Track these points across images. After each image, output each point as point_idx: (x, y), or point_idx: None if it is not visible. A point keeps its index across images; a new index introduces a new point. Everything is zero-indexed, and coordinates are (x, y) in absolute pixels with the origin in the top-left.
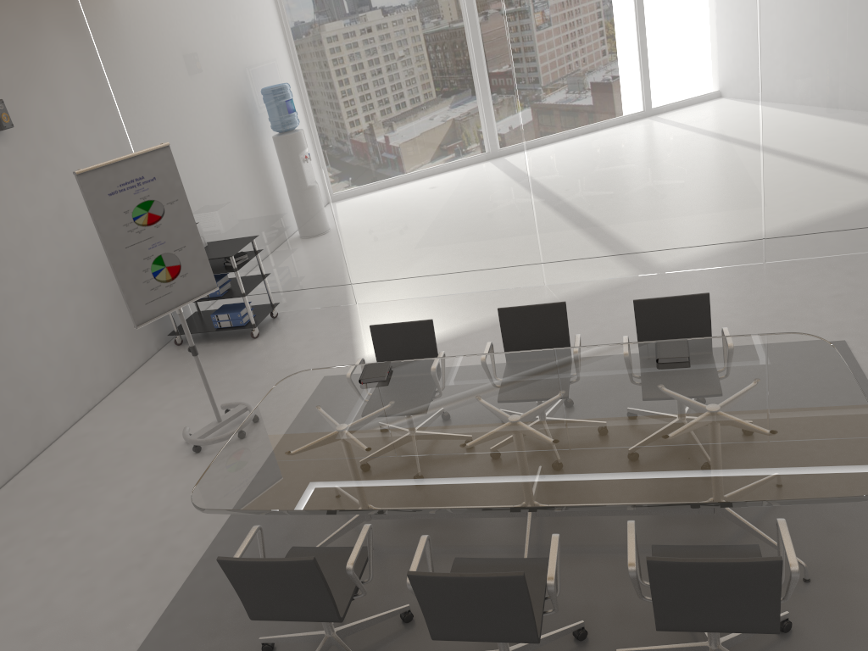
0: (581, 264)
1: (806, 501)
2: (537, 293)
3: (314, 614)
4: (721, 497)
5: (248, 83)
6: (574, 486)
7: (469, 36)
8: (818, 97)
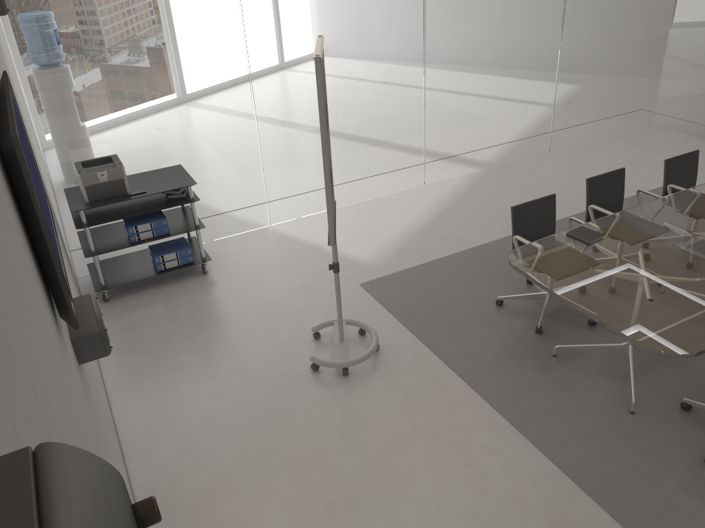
0: (449, 165)
1: None
2: (429, 191)
3: None
4: None
5: None
6: None
7: None
8: (587, 37)
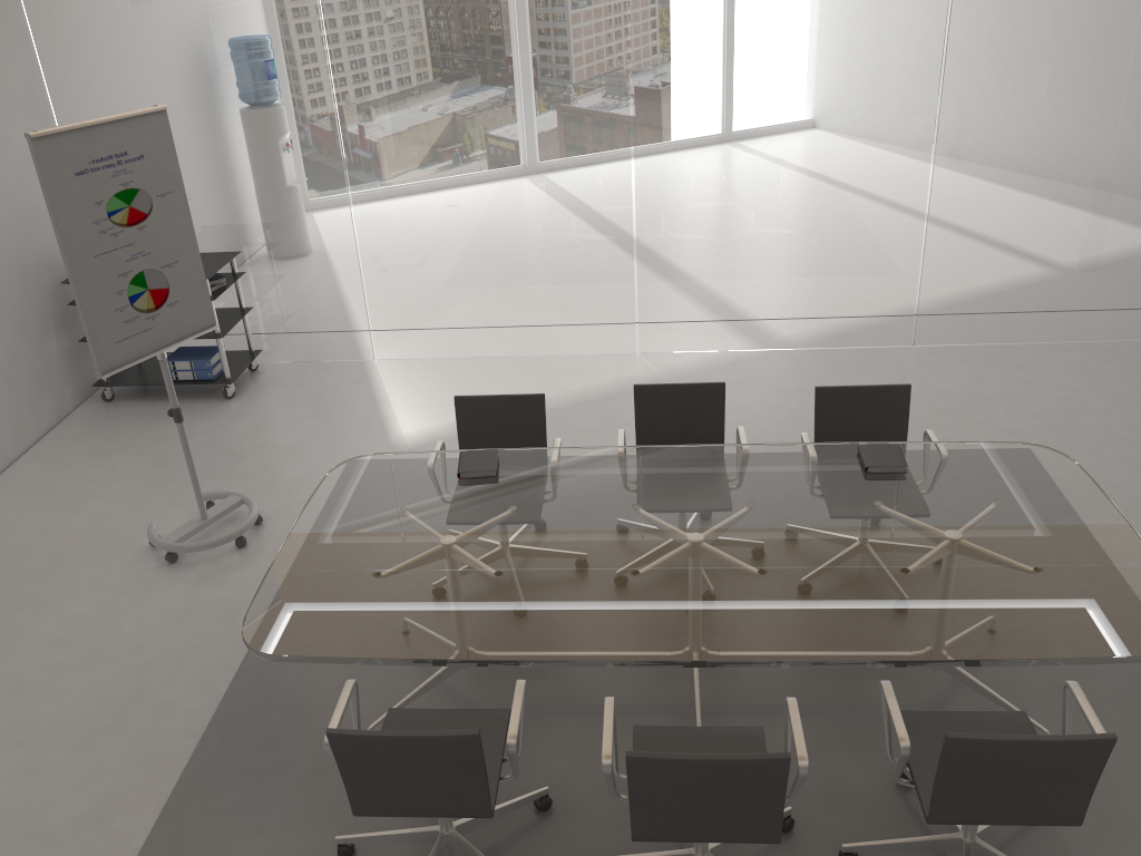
0: (687, 330)
1: (1106, 660)
2: (630, 364)
3: (455, 807)
4: (1002, 653)
5: (247, 30)
6: (807, 633)
7: (576, 8)
8: (1002, 147)
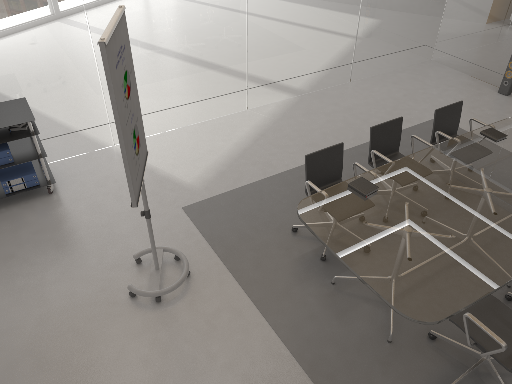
0: (268, 93)
1: None
2: (250, 116)
3: None
4: None
5: None
6: None
7: None
8: None
